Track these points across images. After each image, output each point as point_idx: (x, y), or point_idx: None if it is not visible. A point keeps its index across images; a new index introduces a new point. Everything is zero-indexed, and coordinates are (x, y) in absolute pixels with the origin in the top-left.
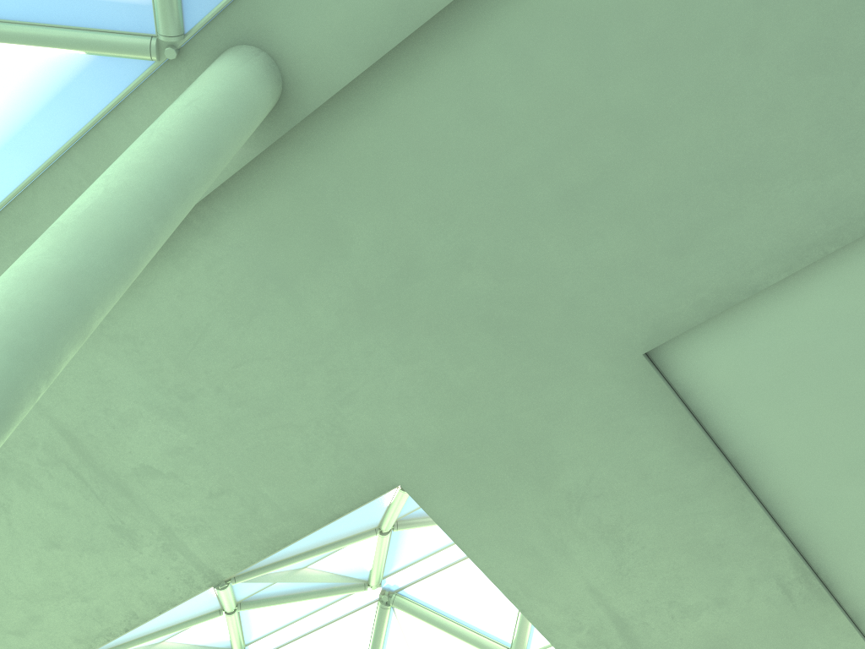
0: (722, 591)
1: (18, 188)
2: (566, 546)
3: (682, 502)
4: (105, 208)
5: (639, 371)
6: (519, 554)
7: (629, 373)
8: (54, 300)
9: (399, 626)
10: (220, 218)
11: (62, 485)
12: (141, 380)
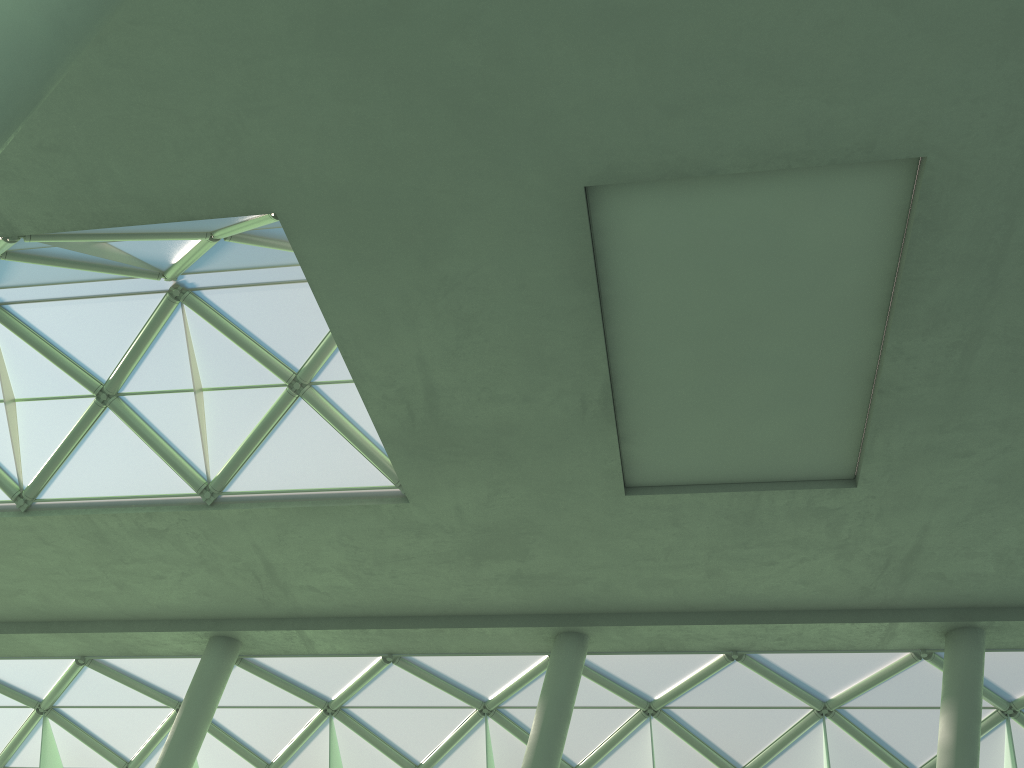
0: (533, 392)
1: None
2: (417, 319)
3: (542, 317)
4: None
5: (571, 199)
6: (368, 312)
7: (562, 198)
8: None
9: (182, 322)
10: None
11: None
12: None
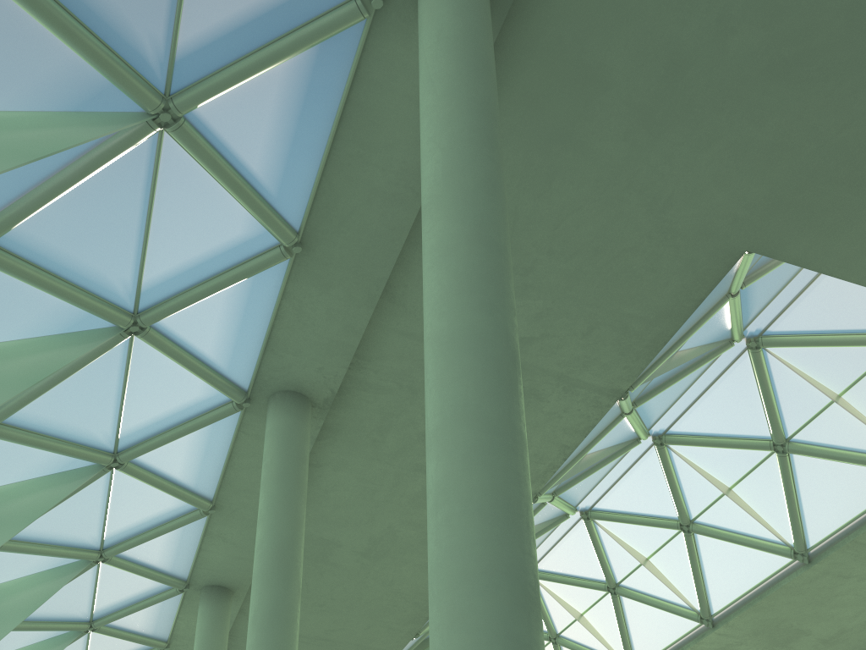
0: None
1: (314, 184)
2: None
3: None
4: (454, 165)
5: None
6: None
7: None
8: (481, 256)
9: (777, 360)
10: None
11: None
12: None
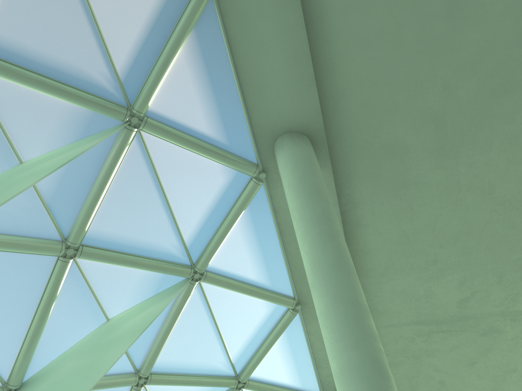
0: None
1: (287, 270)
2: None
3: None
4: (314, 260)
5: None
6: None
7: None
8: (342, 312)
9: None
10: (352, 195)
11: (442, 341)
12: (412, 276)
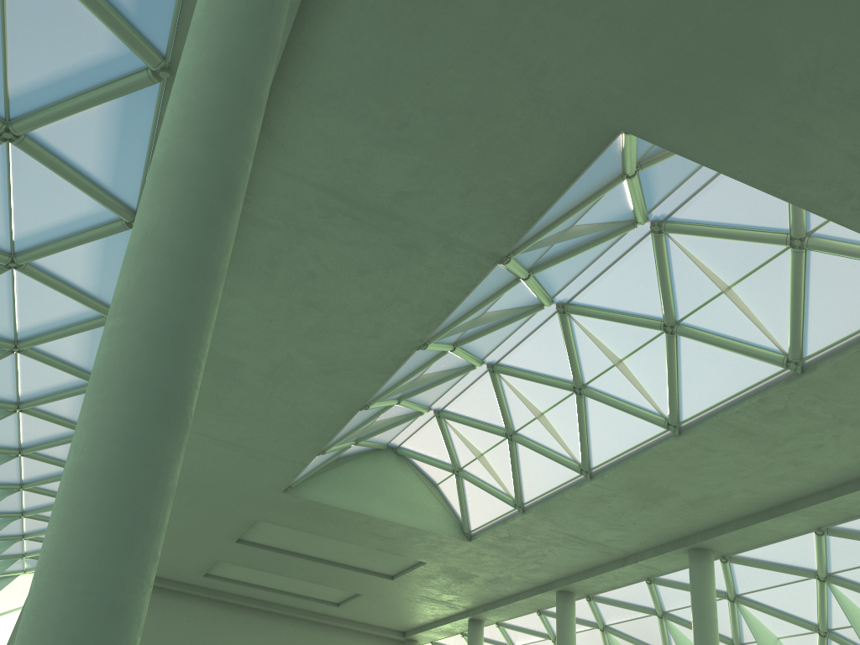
0: None
1: (175, 8)
2: (811, 127)
3: None
4: None
5: None
6: (764, 151)
7: None
8: (218, 88)
9: (677, 247)
10: None
11: (345, 228)
12: (359, 127)
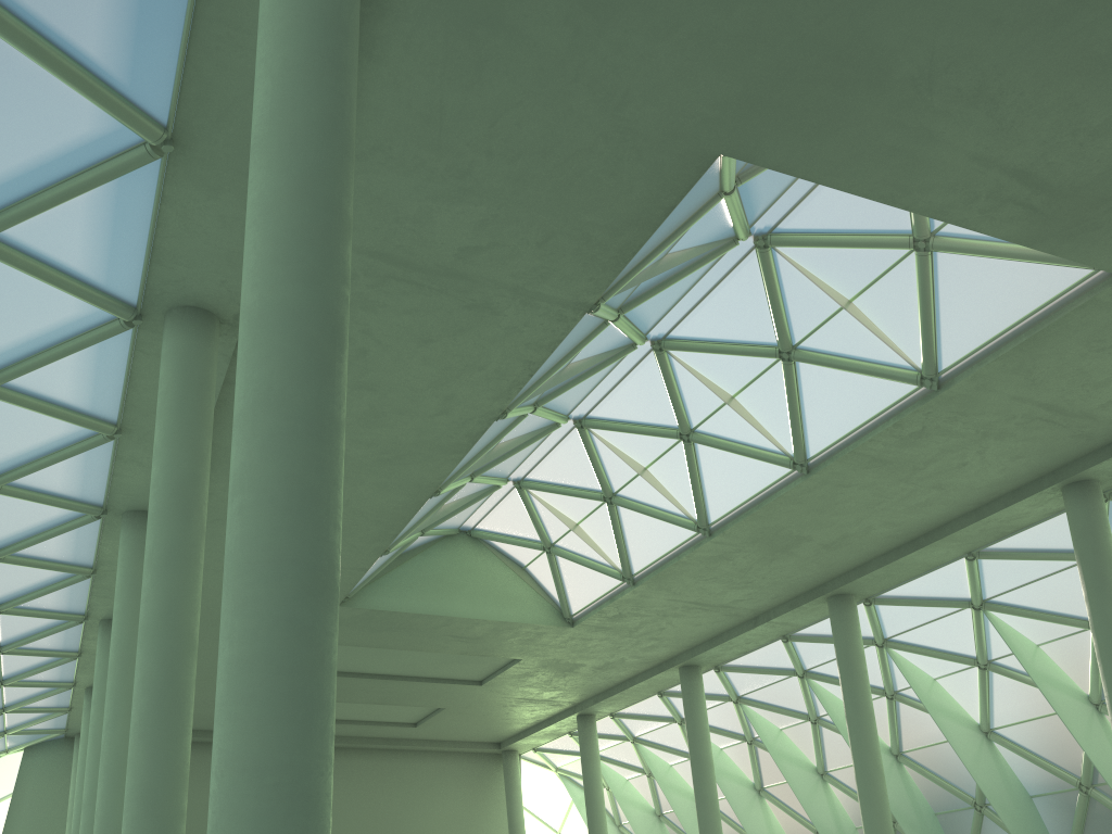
0: None
1: (177, 71)
2: (930, 131)
3: (1053, 28)
4: (285, 99)
5: None
6: (880, 161)
7: None
8: (305, 217)
9: (787, 261)
10: None
11: (401, 295)
12: (411, 181)
